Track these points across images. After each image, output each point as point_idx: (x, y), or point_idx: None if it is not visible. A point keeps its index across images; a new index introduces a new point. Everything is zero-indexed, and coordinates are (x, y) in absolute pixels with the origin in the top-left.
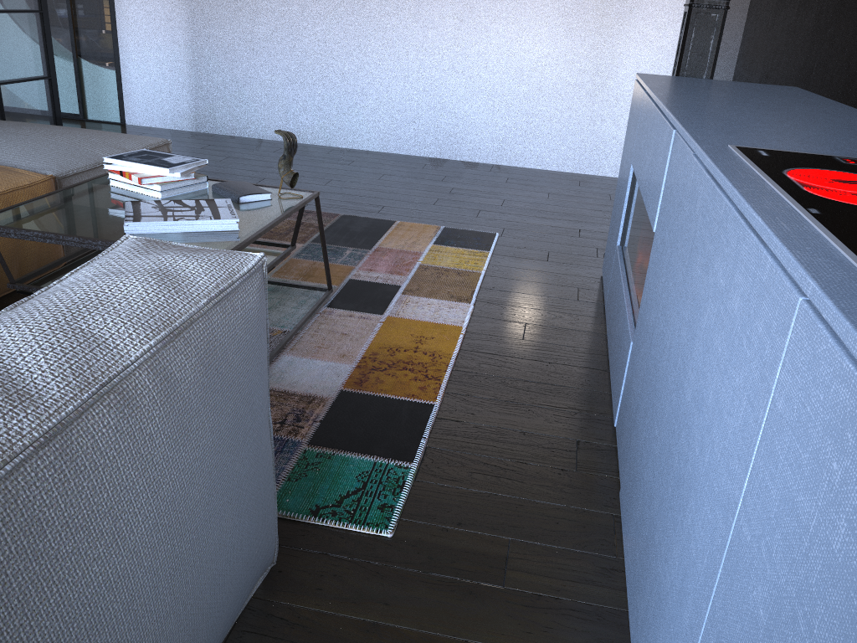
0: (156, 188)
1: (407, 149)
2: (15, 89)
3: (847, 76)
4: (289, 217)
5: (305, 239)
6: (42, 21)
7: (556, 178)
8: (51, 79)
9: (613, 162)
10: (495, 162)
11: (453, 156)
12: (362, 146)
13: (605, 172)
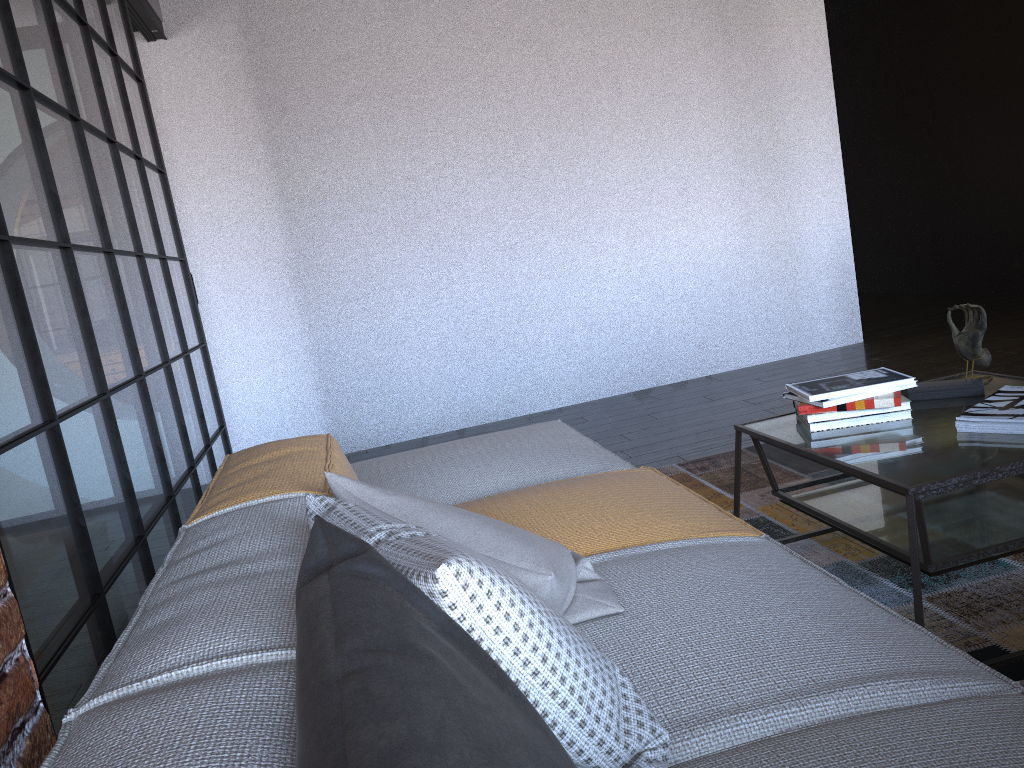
0: (902, 407)
1: (606, 390)
2: (214, 448)
3: (919, 207)
4: (707, 468)
5: (792, 475)
6: (205, 356)
7: (791, 365)
8: (224, 429)
9: (823, 334)
10: (704, 373)
11: (658, 381)
12: (553, 405)
13: (818, 347)
